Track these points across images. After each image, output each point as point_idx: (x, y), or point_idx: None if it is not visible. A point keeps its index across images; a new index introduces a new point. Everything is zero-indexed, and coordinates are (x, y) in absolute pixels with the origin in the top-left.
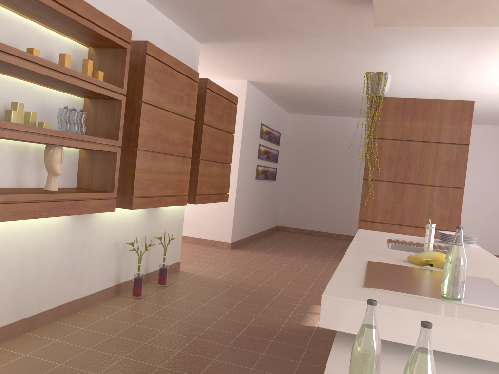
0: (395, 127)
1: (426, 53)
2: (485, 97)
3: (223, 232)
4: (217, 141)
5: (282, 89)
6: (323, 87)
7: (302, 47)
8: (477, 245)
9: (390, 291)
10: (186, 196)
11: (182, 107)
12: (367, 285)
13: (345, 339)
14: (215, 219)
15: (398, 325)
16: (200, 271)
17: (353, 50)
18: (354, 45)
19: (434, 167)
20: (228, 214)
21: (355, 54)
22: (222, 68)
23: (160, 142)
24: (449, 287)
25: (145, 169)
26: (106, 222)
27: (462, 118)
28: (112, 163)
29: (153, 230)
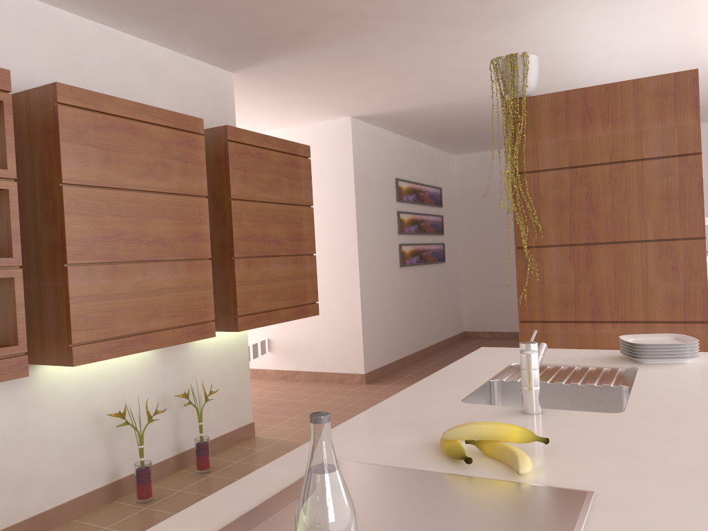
0: (558, 147)
1: (600, 2)
2: None
3: (351, 359)
4: (271, 223)
5: (414, 120)
6: (473, 102)
7: (385, 42)
8: None
9: None
10: (213, 322)
11: (172, 179)
12: None
13: None
14: (336, 340)
15: None
16: (289, 433)
17: (470, 28)
18: (465, 17)
19: (640, 207)
20: (354, 329)
21: (479, 35)
22: (299, 105)
23: (124, 244)
24: None
25: (96, 293)
26: (68, 386)
27: (679, 106)
28: (10, 297)
29: (181, 381)
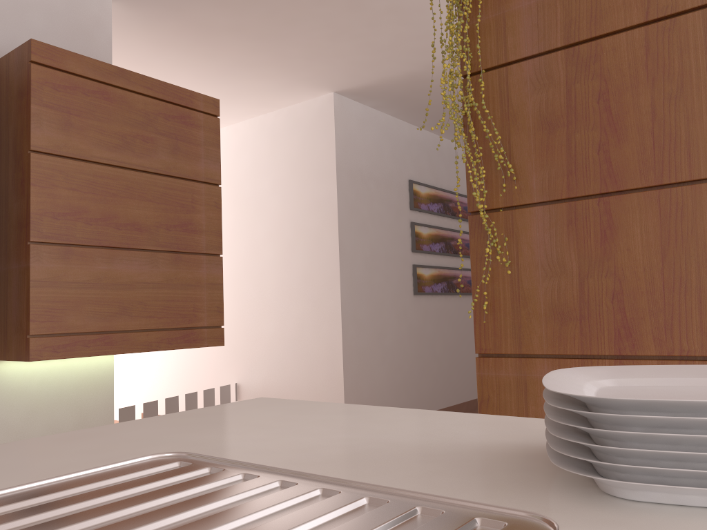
0: (543, 11)
1: None
2: None
3: None
4: (125, 198)
5: (423, 97)
6: None
7: None
8: None
9: None
10: None
11: None
12: None
13: None
14: (313, 389)
15: None
16: None
17: None
18: None
19: None
20: (334, 373)
21: None
22: (250, 68)
23: None
24: None
25: None
26: None
27: None
28: None
29: None
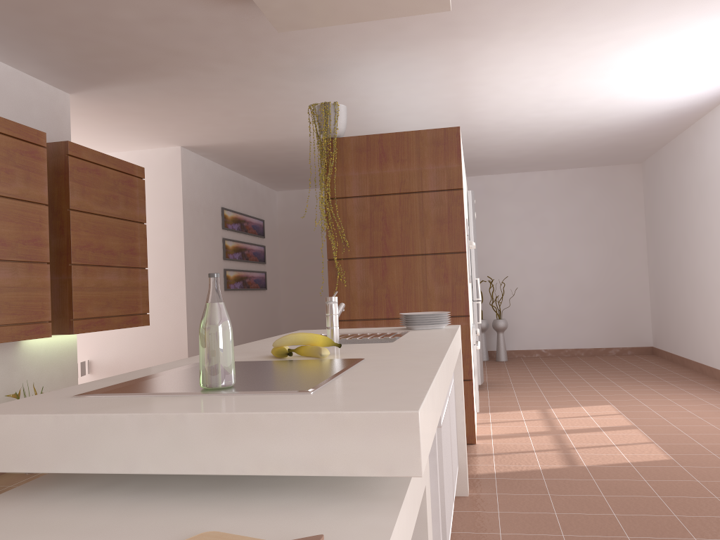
0: (361, 179)
1: (393, 70)
2: (515, 128)
3: None
4: (107, 235)
5: (240, 154)
6: (294, 142)
7: (219, 81)
8: (458, 326)
9: (114, 394)
10: (49, 323)
11: (15, 185)
12: (92, 391)
13: (35, 486)
14: (161, 359)
15: (68, 443)
16: None
17: (292, 77)
18: (288, 68)
19: (421, 228)
20: (180, 347)
21: (300, 84)
22: (131, 130)
23: None
24: (204, 371)
25: None
26: None
27: (447, 153)
28: None
29: (9, 385)
